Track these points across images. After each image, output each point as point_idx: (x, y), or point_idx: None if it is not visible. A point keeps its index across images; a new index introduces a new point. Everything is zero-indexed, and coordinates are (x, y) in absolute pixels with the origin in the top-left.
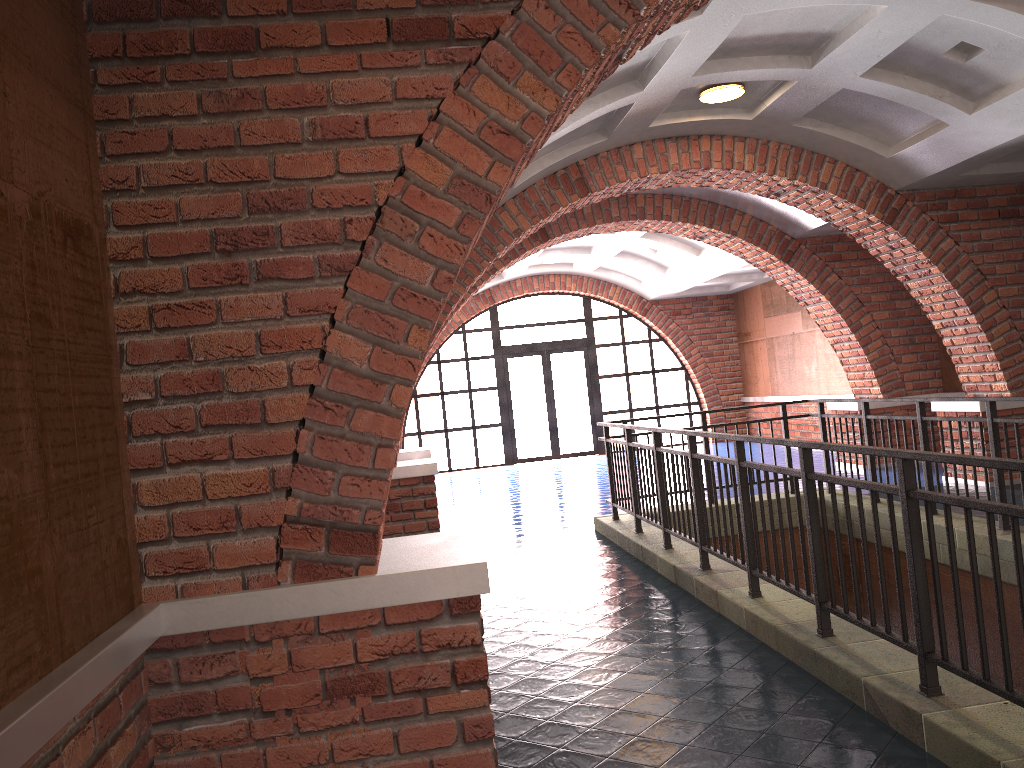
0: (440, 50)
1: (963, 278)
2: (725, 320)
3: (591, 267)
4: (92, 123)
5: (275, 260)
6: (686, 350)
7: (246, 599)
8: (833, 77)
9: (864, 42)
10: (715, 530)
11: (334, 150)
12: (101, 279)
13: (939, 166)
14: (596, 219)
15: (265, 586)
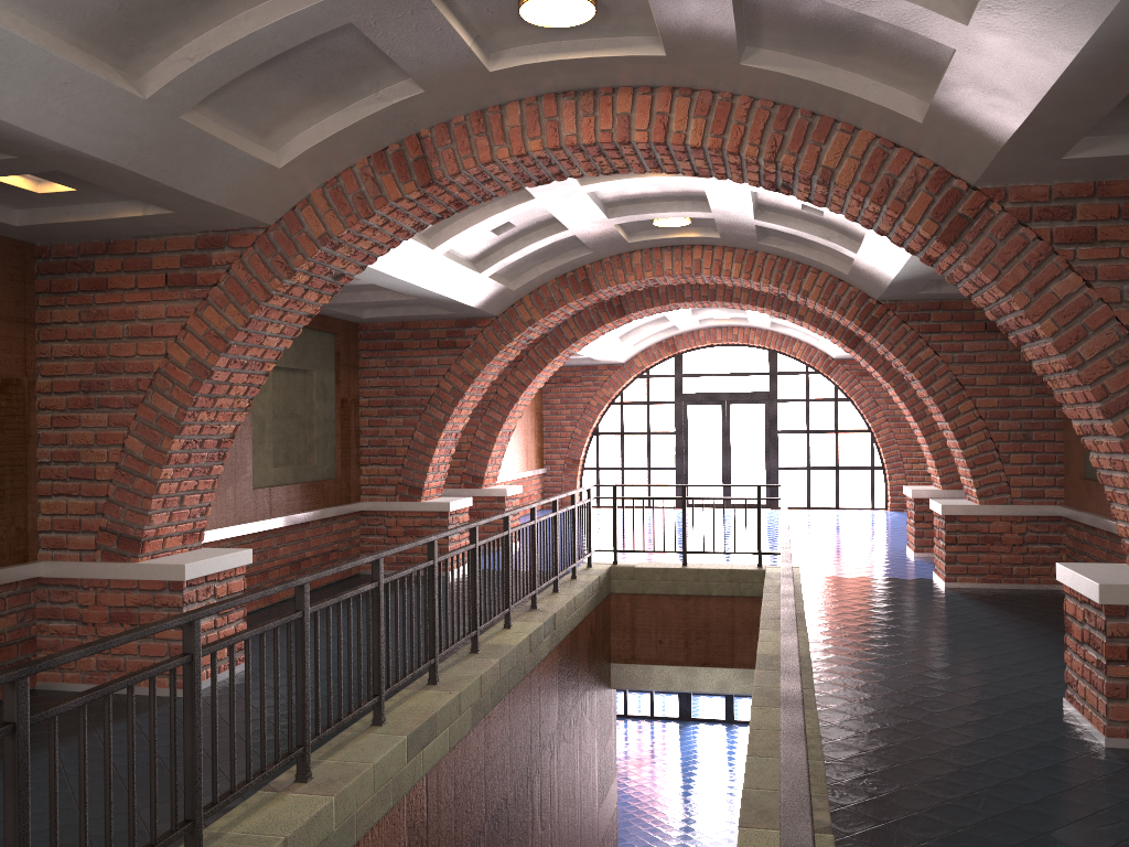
0: (189, 291)
1: (939, 387)
2: None
3: (763, 324)
4: (33, 325)
5: (106, 397)
6: (870, 413)
7: (77, 565)
8: (737, 218)
9: (723, 201)
10: (676, 588)
11: (137, 342)
12: (26, 403)
13: (880, 287)
14: (669, 298)
15: (89, 560)
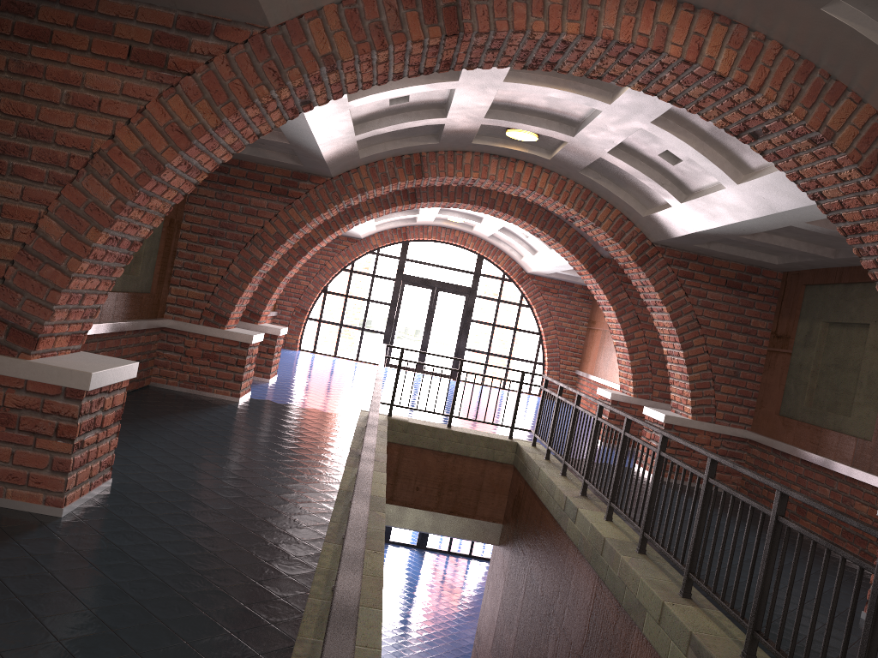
0: (156, 73)
1: (683, 322)
2: (582, 306)
3: (485, 234)
4: None
5: (23, 166)
6: (544, 320)
7: None
8: (591, 147)
9: (600, 130)
10: (441, 446)
11: (77, 113)
12: None
13: (672, 234)
14: (456, 198)
15: None
